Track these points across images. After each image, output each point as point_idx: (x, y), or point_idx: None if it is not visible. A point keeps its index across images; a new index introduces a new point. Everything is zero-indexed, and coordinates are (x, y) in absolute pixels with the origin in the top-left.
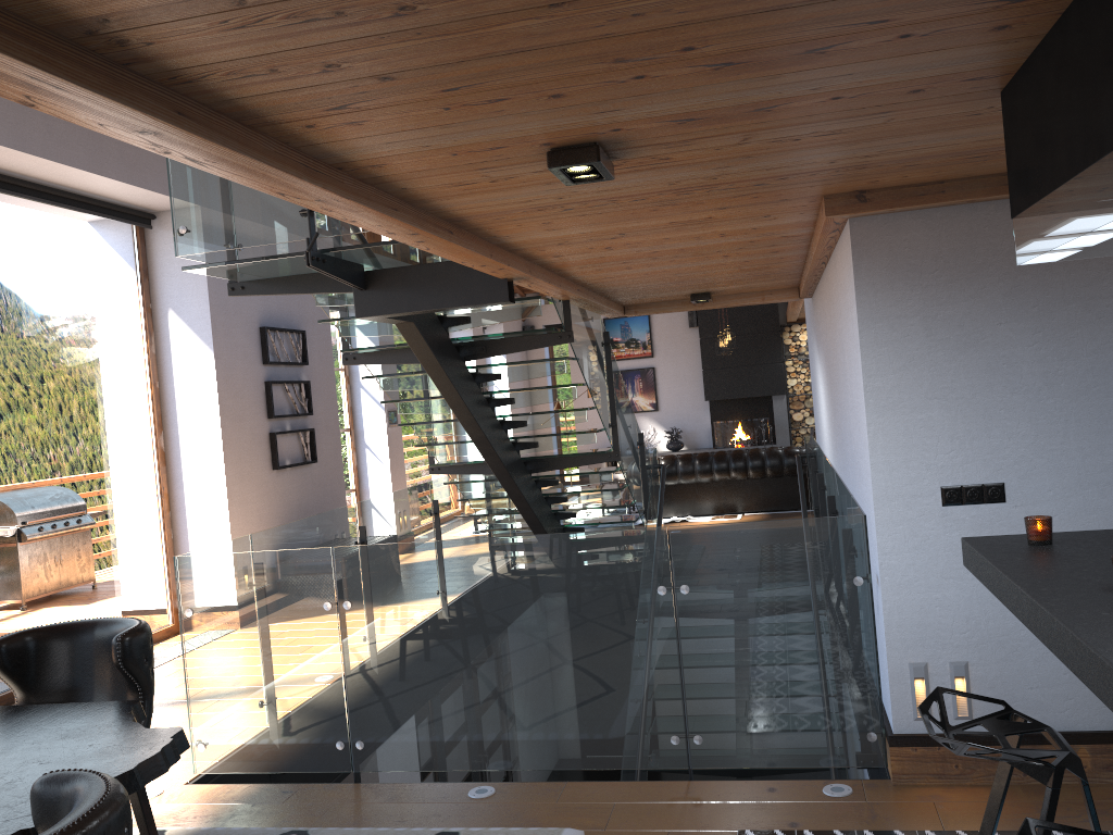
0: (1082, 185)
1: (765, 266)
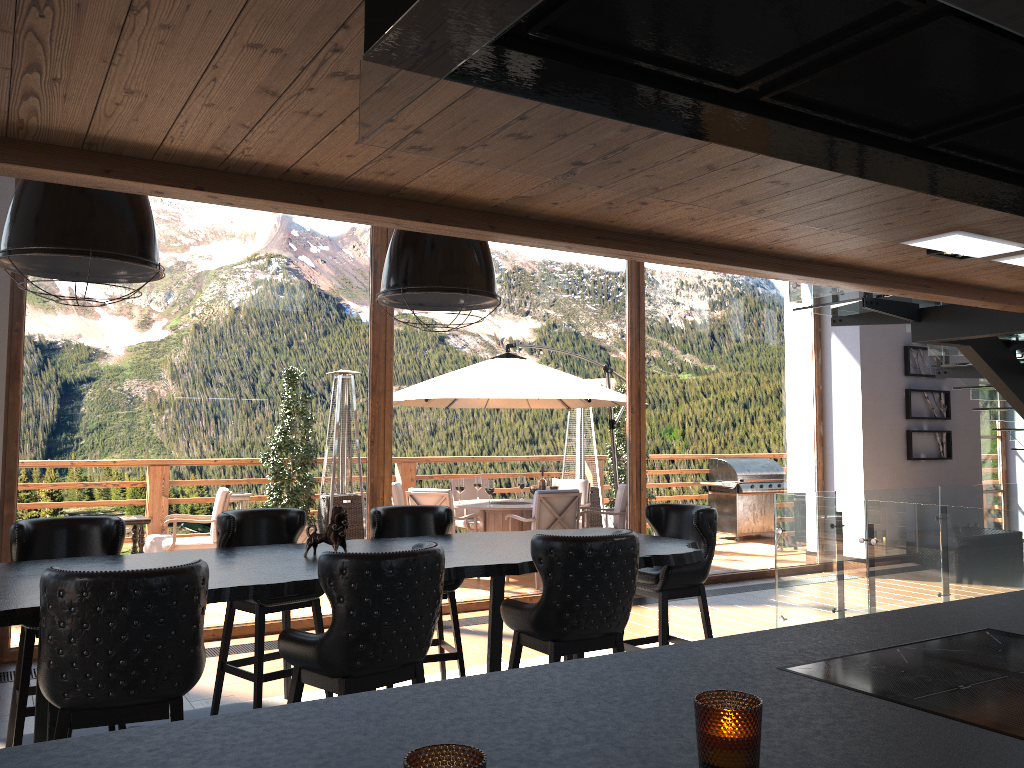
0: None
1: None
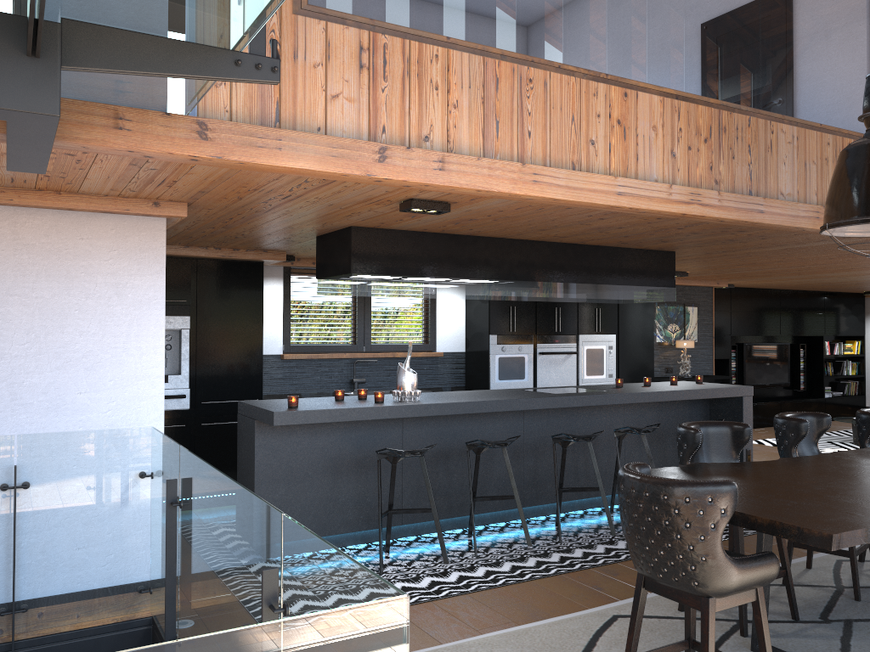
0: (424, 280)
1: None
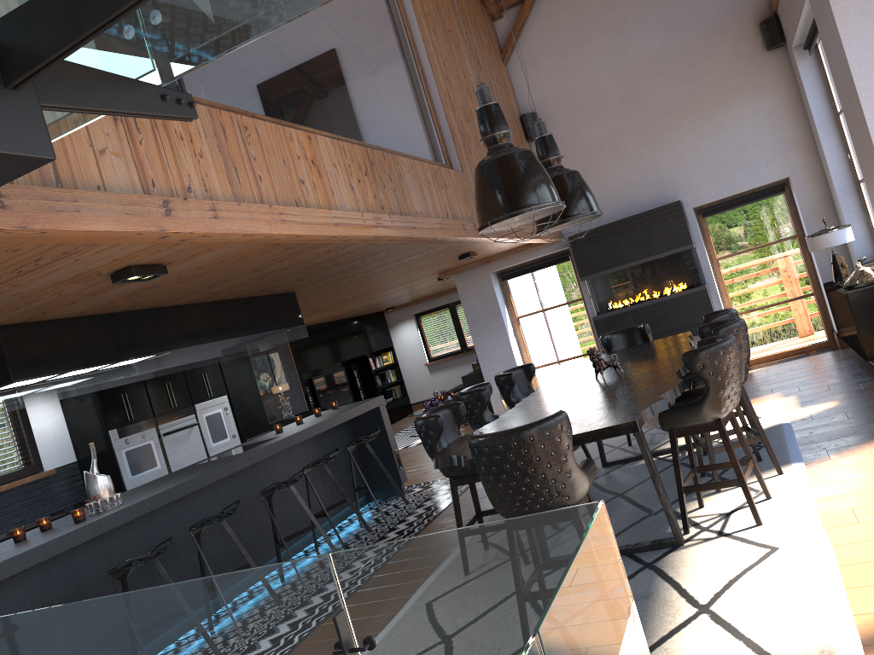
0: (93, 369)
1: None
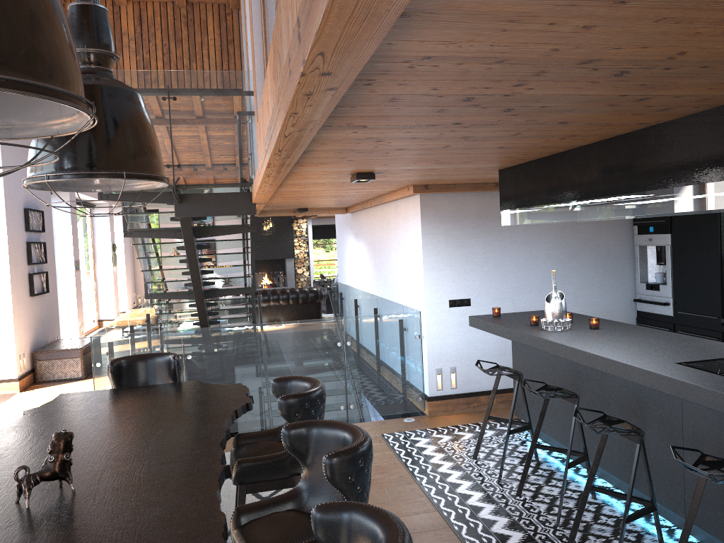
0: (533, 210)
1: (350, 201)
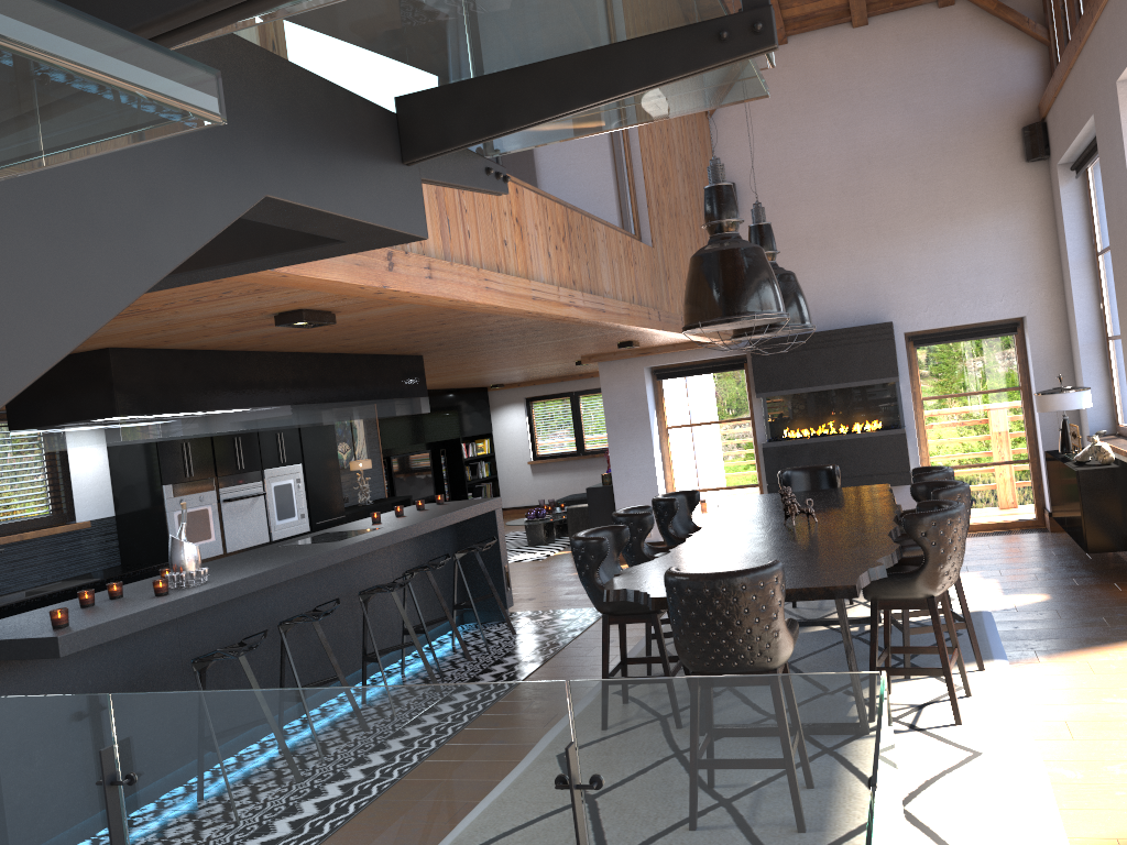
0: (201, 415)
1: None
